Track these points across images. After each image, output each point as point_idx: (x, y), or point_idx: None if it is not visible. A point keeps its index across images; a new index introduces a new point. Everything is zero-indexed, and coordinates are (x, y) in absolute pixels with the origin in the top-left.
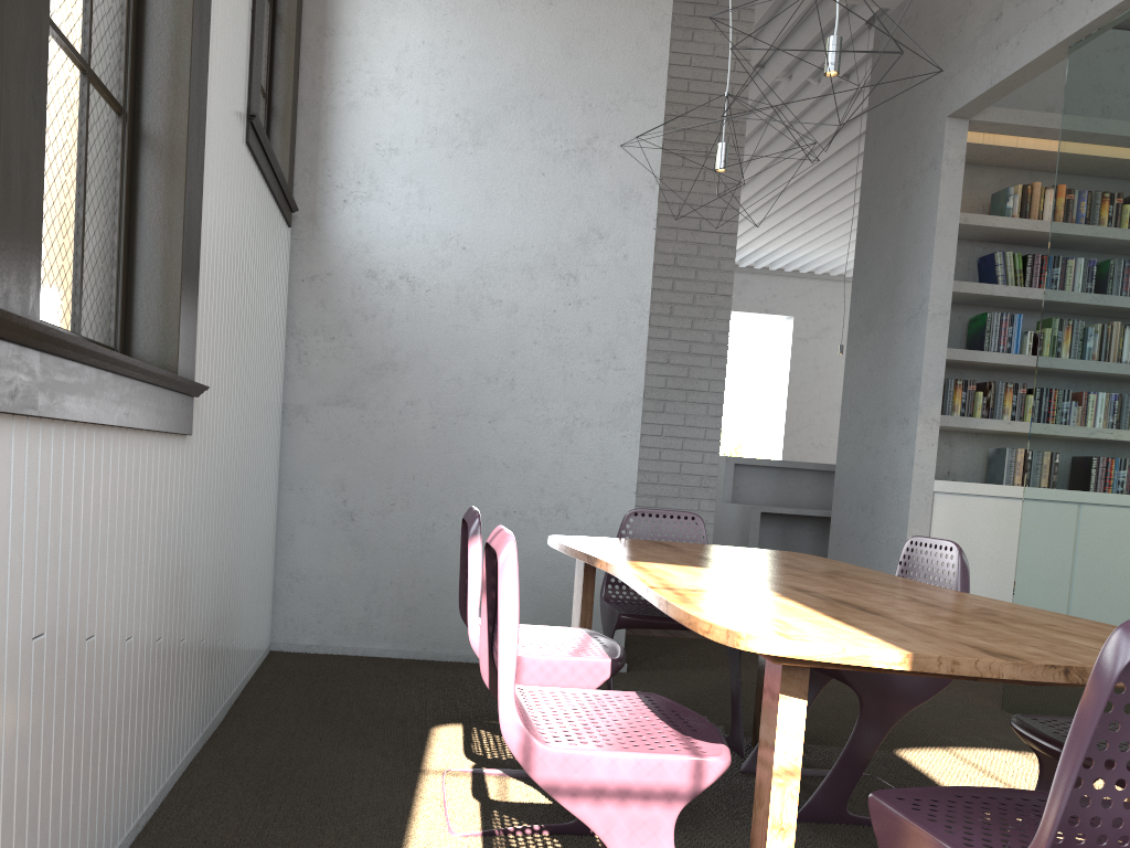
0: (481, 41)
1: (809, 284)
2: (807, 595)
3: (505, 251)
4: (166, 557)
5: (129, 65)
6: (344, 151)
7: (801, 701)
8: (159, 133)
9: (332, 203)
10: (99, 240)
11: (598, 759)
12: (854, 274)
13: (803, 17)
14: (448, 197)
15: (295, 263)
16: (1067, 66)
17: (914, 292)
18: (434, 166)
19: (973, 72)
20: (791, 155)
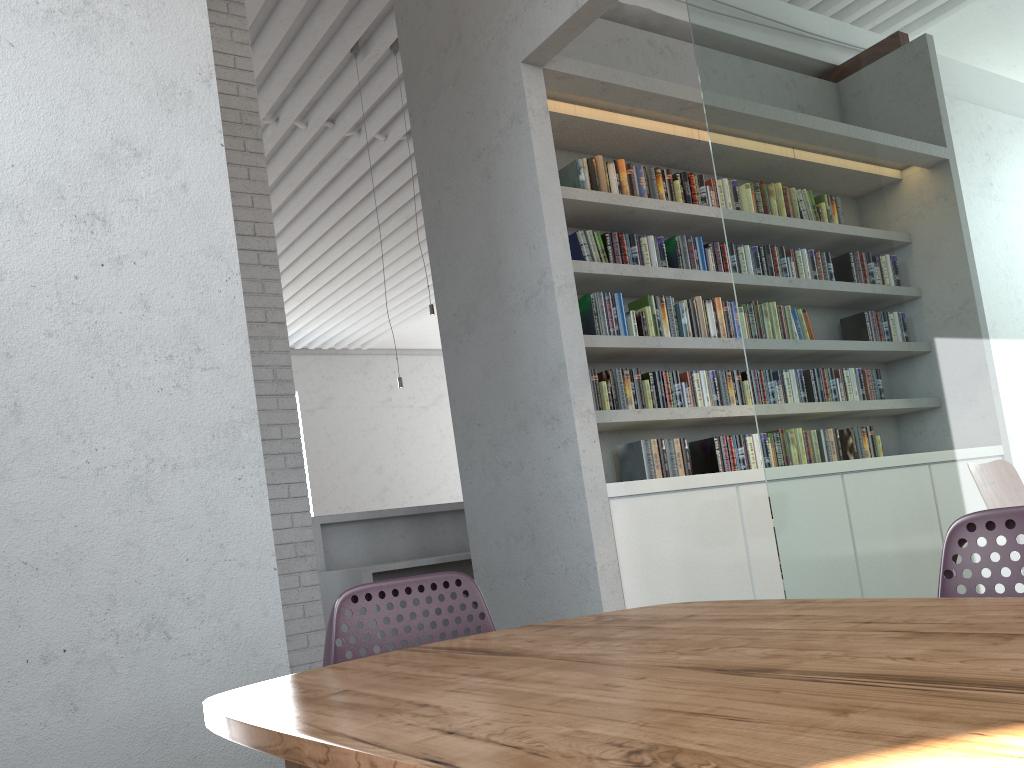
0: None
1: (305, 359)
2: None
3: None
4: None
5: None
6: None
7: None
8: None
9: None
10: None
11: None
12: (433, 271)
13: (287, 43)
14: None
15: None
16: None
17: (527, 267)
18: None
19: (547, 2)
20: (283, 216)
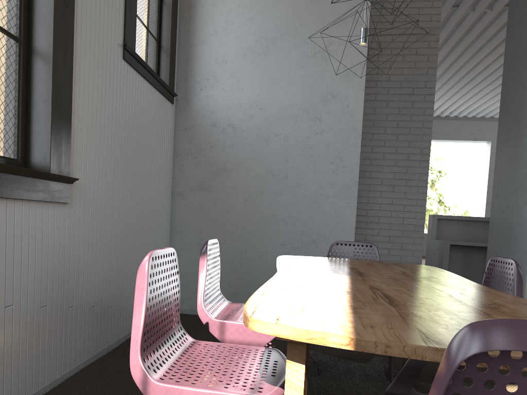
0: (268, 1)
1: None
2: (370, 292)
3: (282, 108)
4: (48, 264)
5: (22, 16)
6: (200, 64)
7: (301, 365)
8: (40, 49)
9: (195, 91)
10: (1, 104)
11: (187, 392)
12: (500, 110)
13: None
14: (252, 82)
15: (177, 121)
16: None
17: None
18: (244, 67)
19: None
20: (480, 53)
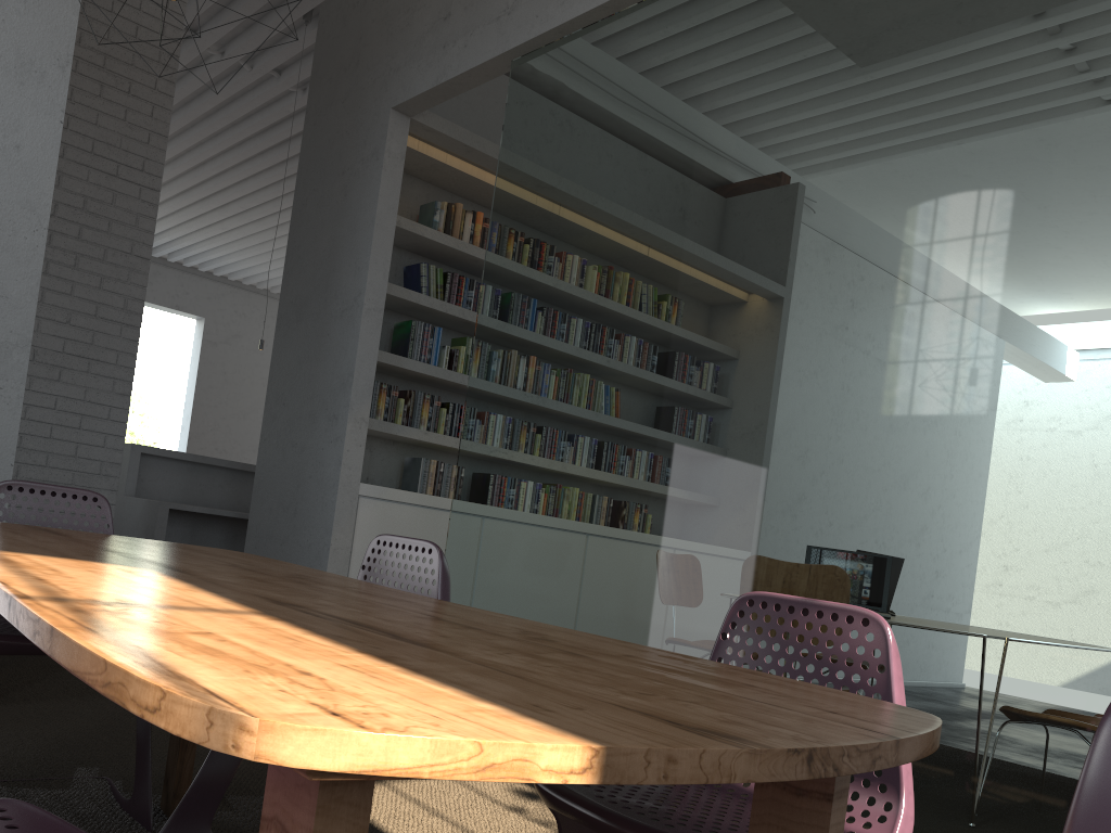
0: None
1: (222, 288)
2: (298, 612)
3: None
4: None
5: None
6: None
7: None
8: None
9: None
10: None
11: None
12: (287, 258)
13: None
14: None
15: None
16: (510, 79)
17: (350, 283)
18: None
19: (420, 67)
20: (217, 143)
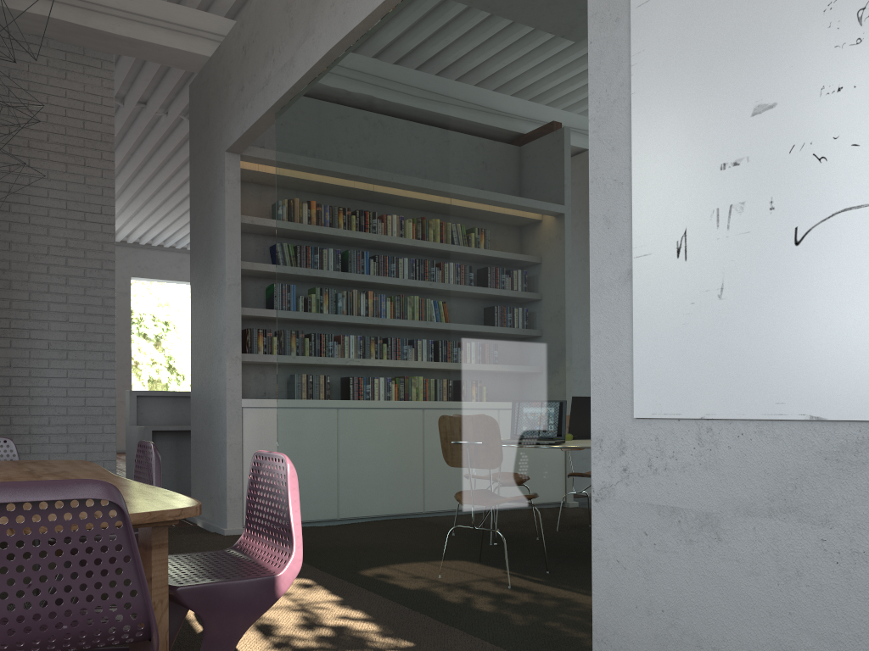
0: None
1: None
2: None
3: None
4: None
5: None
6: None
7: None
8: None
9: None
10: None
11: None
12: (191, 256)
13: (164, 71)
14: None
15: None
16: (276, 125)
17: (219, 269)
18: None
19: (234, 123)
20: (187, 169)
